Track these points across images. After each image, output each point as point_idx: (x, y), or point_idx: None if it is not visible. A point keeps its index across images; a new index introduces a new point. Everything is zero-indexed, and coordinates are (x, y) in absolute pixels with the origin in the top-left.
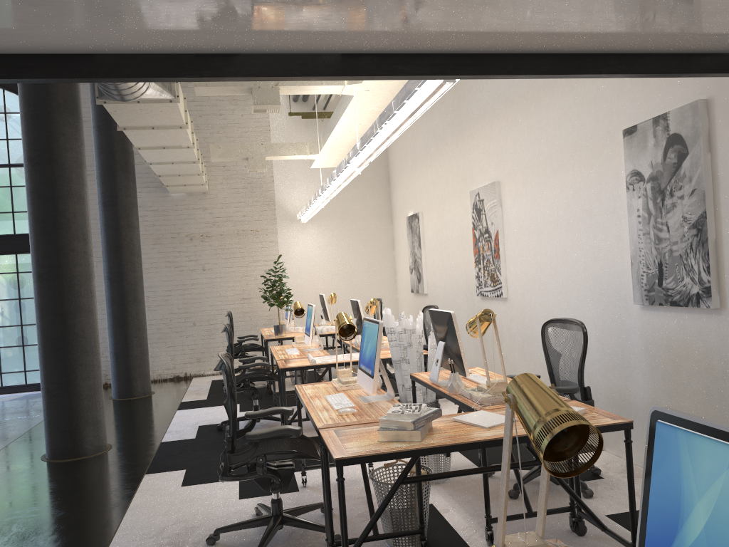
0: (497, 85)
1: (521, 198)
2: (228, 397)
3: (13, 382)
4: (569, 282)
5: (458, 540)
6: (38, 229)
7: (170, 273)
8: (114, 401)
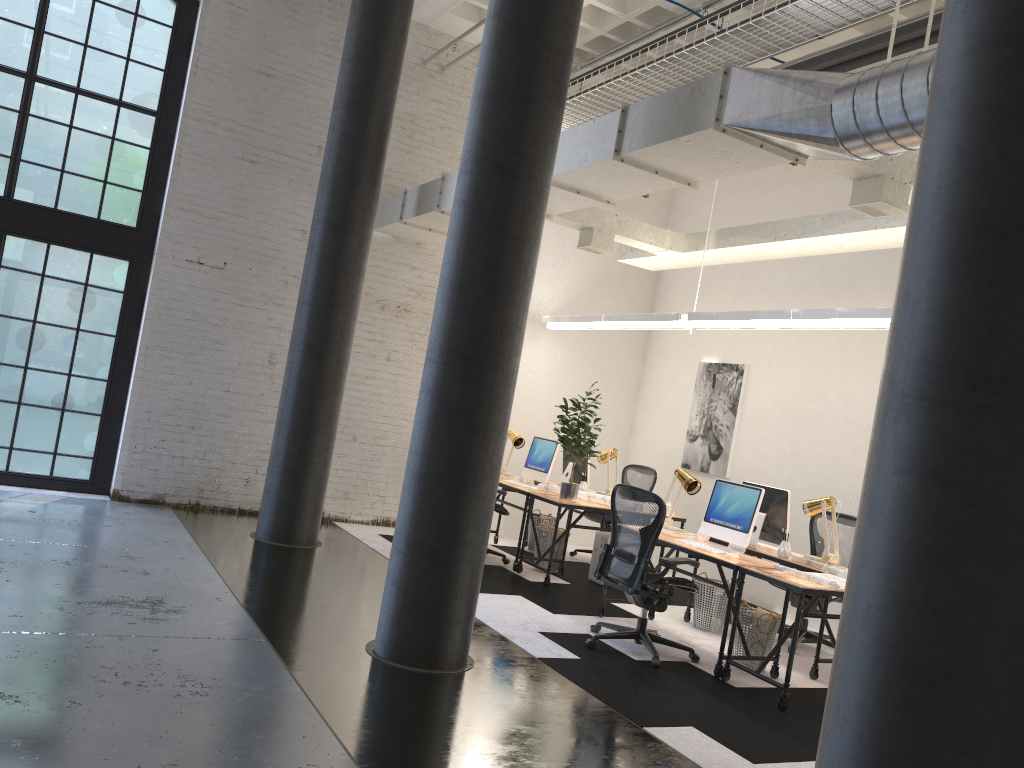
0: None
1: None
2: None
3: (28, 468)
4: None
5: None
6: (484, 282)
7: None
8: (277, 547)
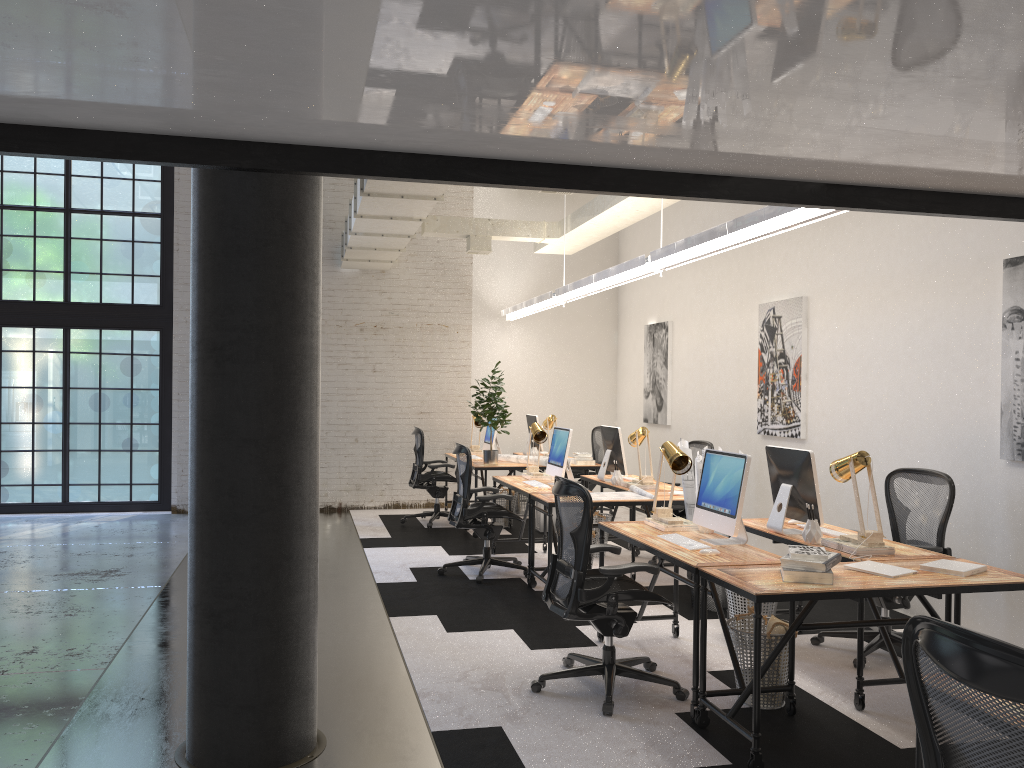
0: None
1: (840, 320)
2: (581, 525)
3: (114, 498)
4: (904, 427)
5: (820, 703)
6: None
7: (331, 371)
8: None
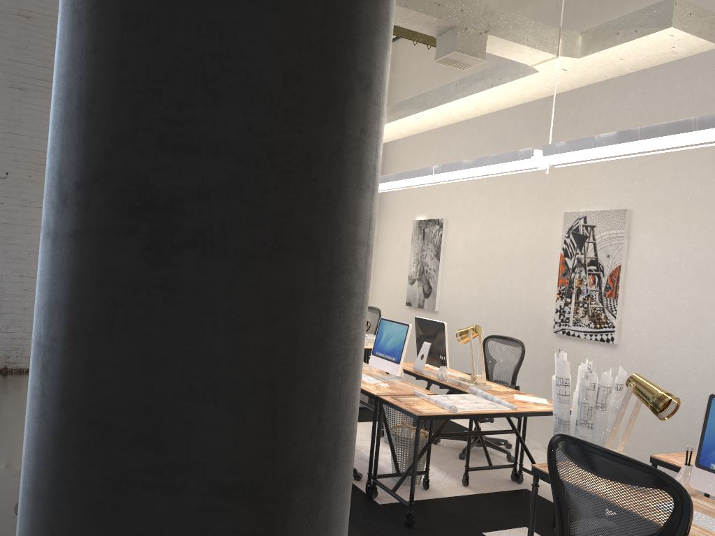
0: (652, 100)
1: (677, 236)
2: (659, 535)
3: None
4: None
5: None
6: None
7: None
8: None
